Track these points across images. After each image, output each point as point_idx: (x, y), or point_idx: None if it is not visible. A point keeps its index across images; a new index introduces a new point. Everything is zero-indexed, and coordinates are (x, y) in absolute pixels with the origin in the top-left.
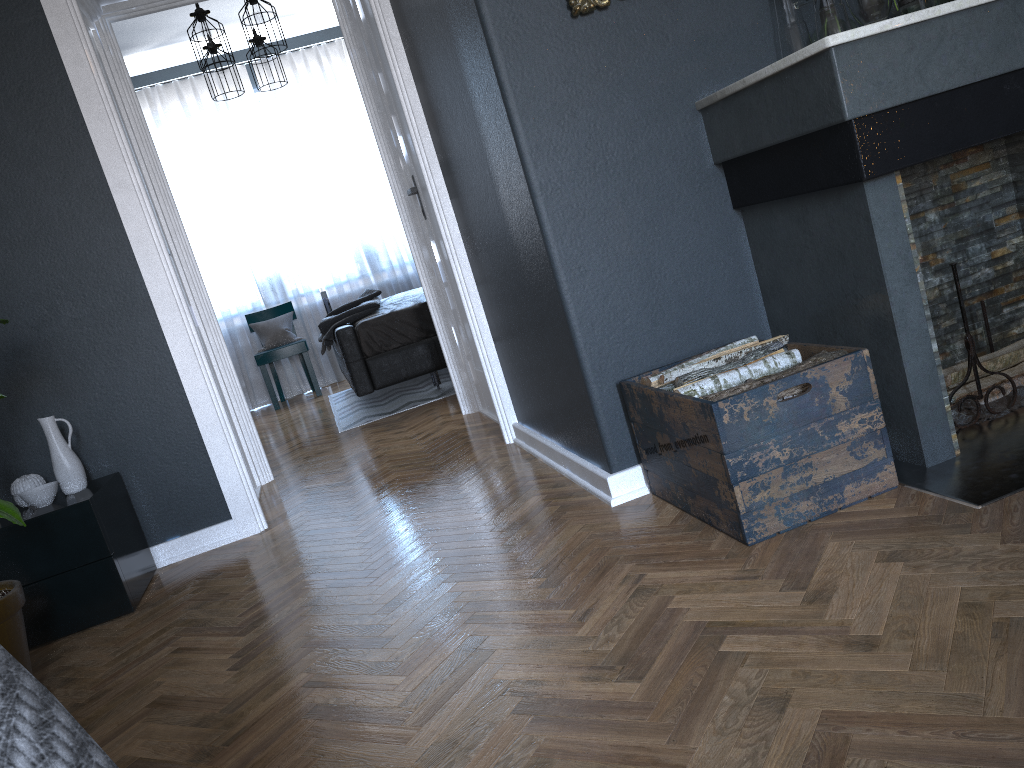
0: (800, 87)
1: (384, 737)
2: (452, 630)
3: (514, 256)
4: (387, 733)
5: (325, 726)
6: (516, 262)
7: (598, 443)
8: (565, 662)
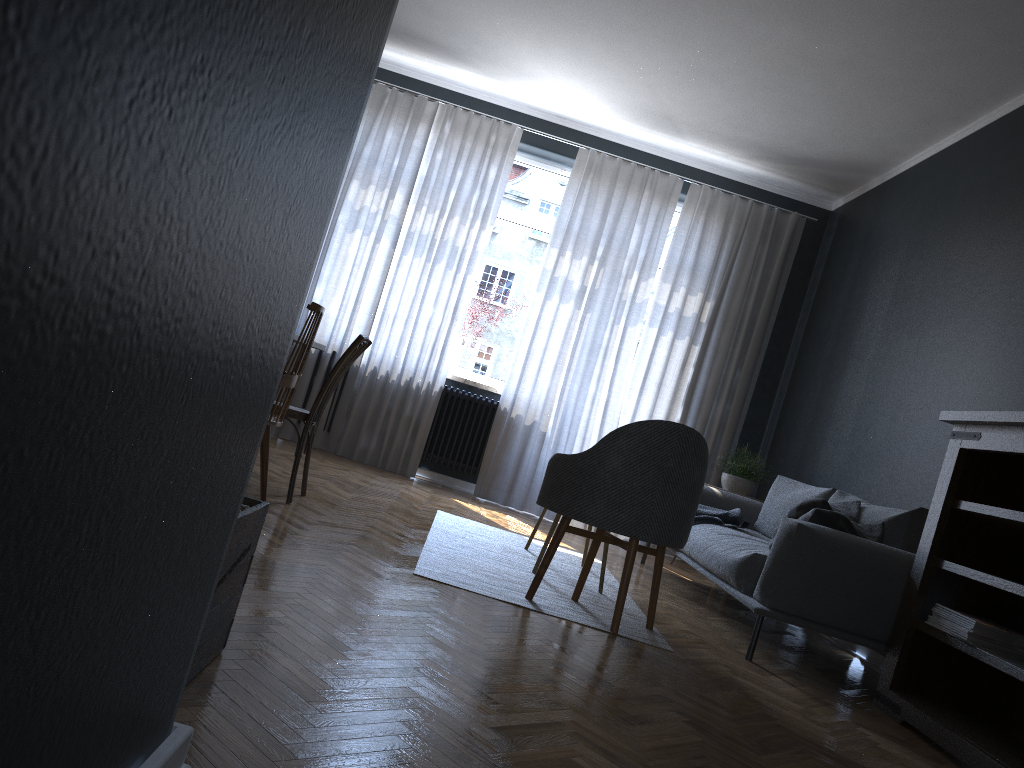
0: None
1: (588, 731)
2: (518, 767)
3: (233, 266)
4: (586, 732)
5: (641, 766)
6: (228, 283)
7: (177, 683)
8: (444, 690)
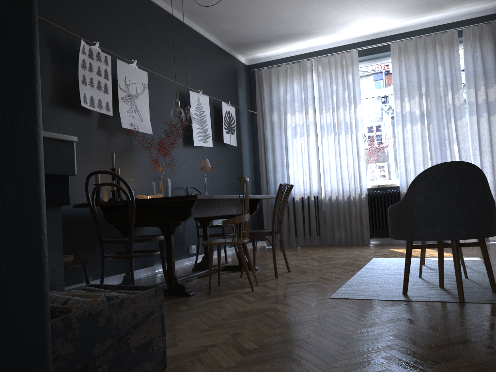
0: (50, 150)
1: None
2: None
3: None
4: None
5: None
6: None
7: None
8: (298, 366)
